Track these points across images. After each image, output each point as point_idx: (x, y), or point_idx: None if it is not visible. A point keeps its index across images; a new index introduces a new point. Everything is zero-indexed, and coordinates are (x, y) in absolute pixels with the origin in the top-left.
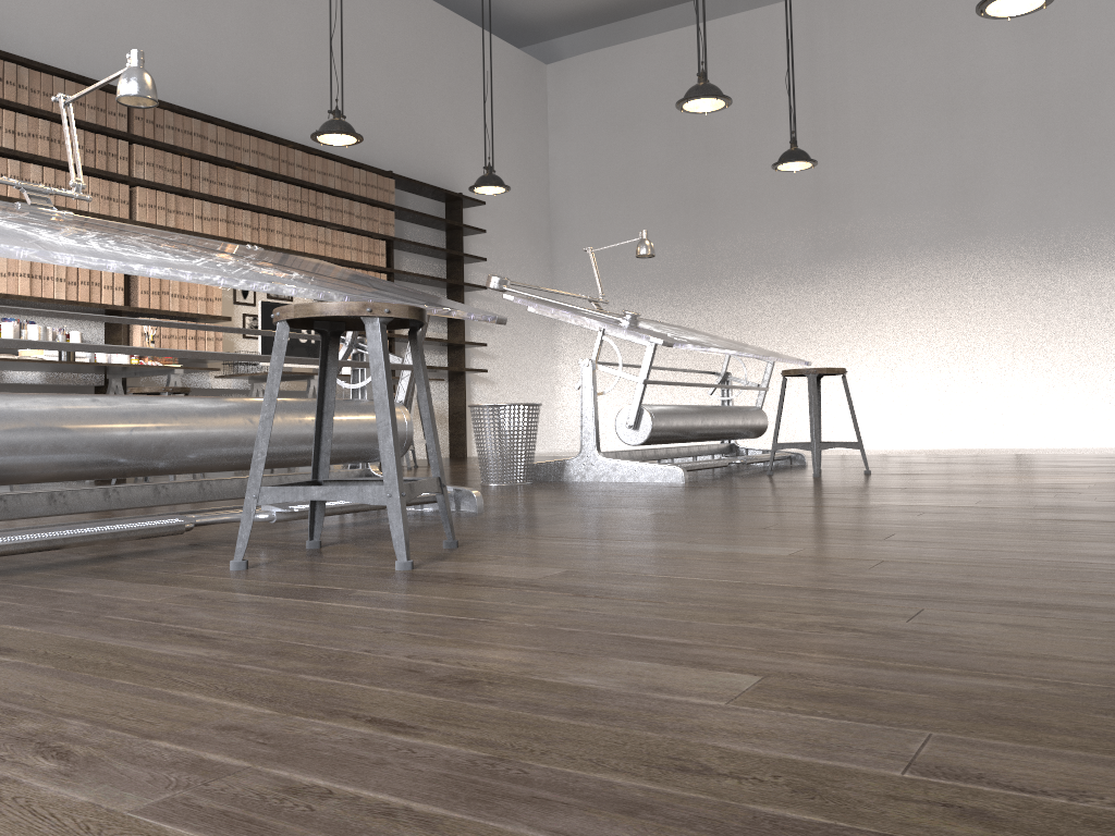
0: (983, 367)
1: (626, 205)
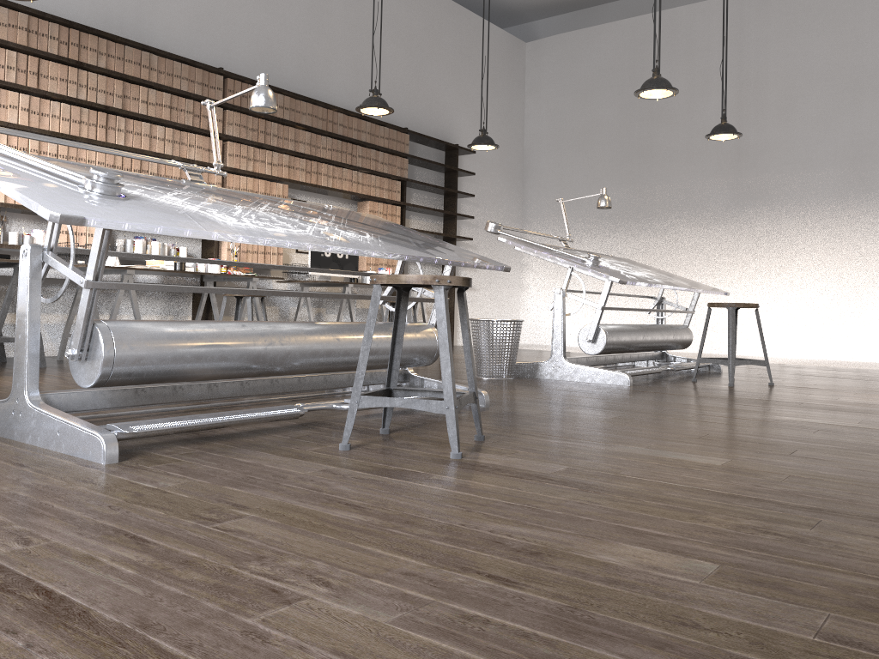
0: (868, 297)
1: (584, 155)
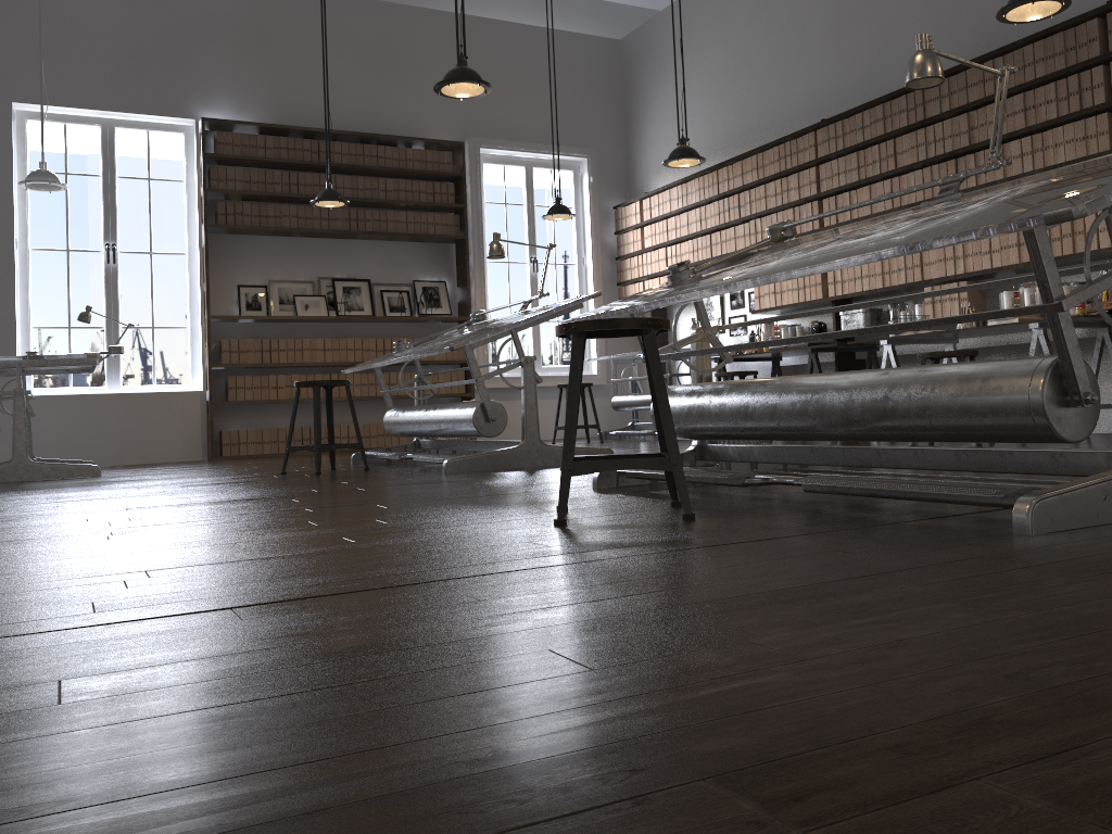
0: None
1: None
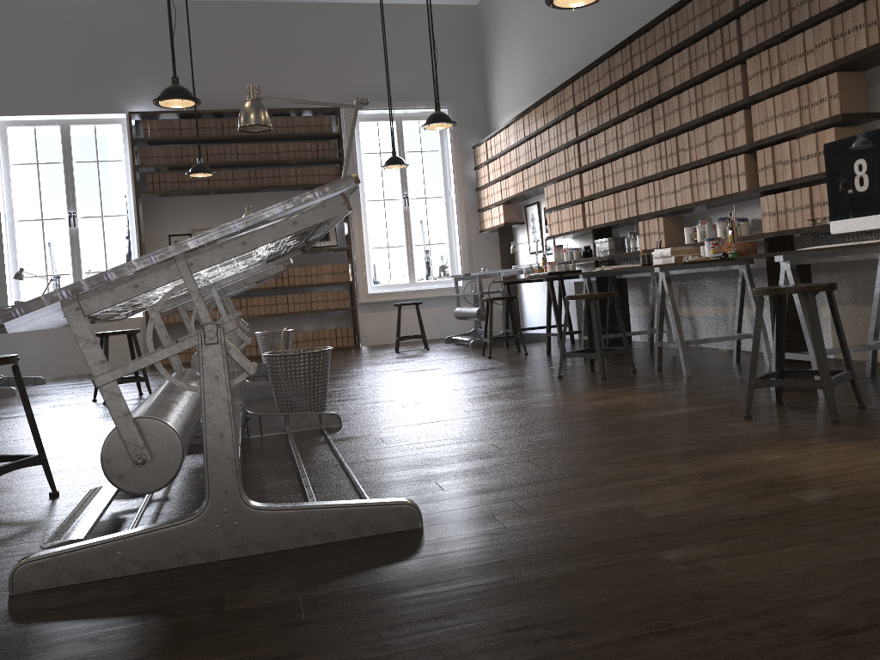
0: None
1: None
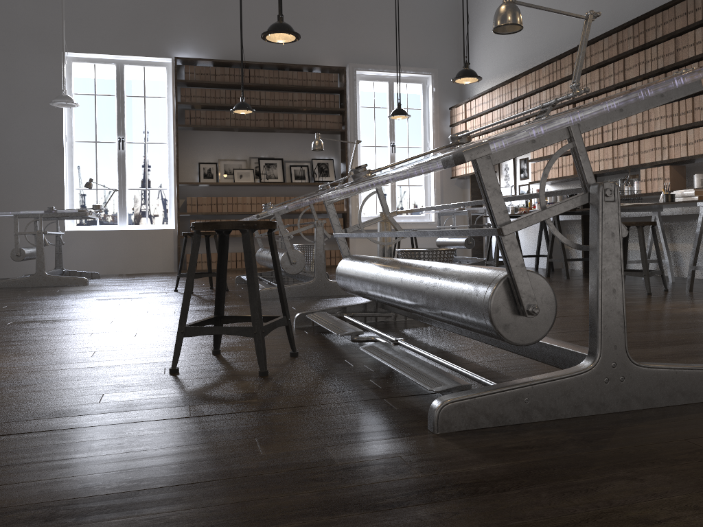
0: None
1: None
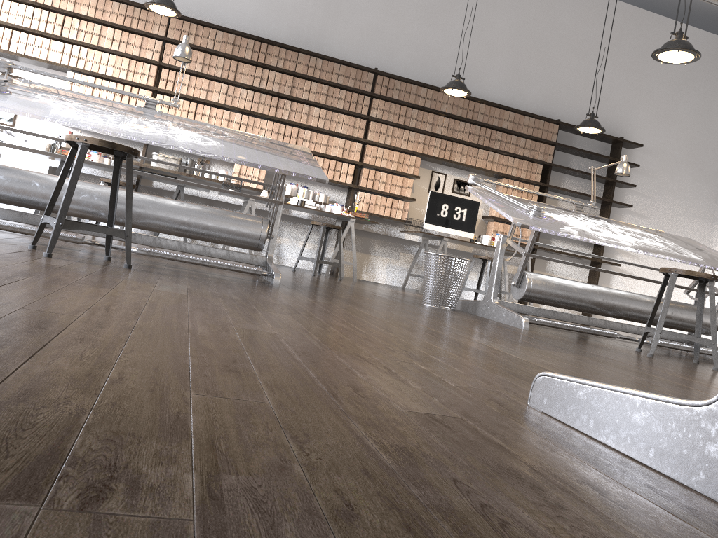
0: None
1: None
